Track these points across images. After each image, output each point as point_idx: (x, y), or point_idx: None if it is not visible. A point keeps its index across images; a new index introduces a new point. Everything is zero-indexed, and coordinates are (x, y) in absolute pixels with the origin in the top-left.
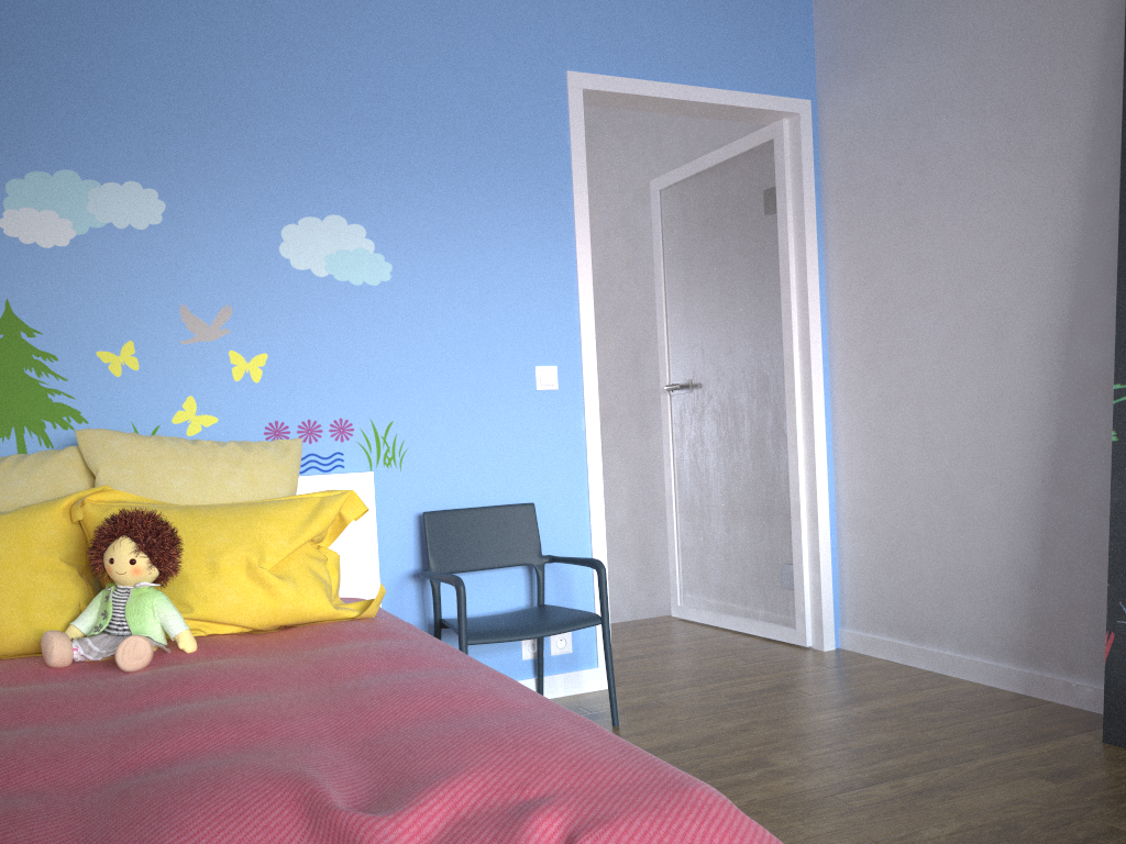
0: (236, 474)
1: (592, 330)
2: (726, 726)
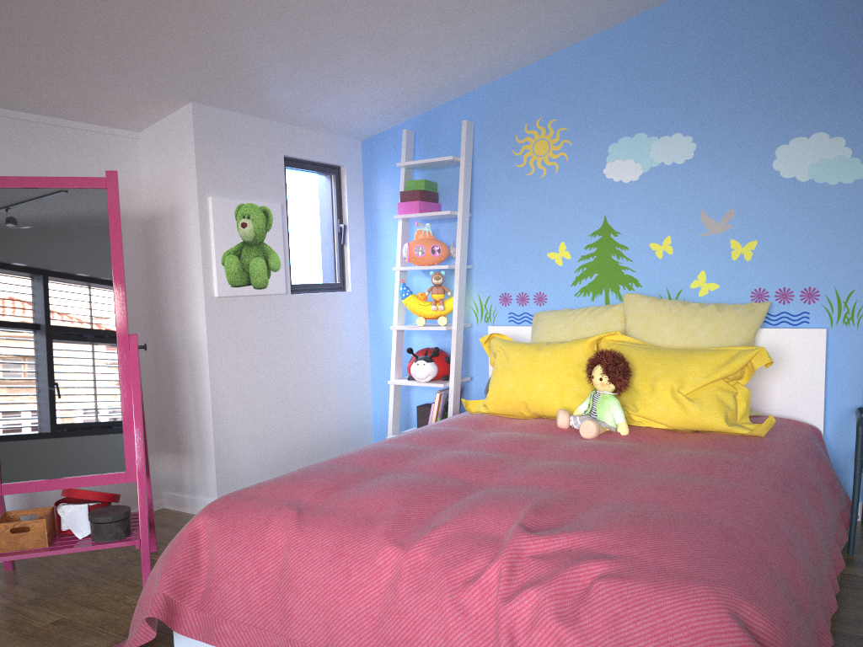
0: (705, 327)
1: None
2: None
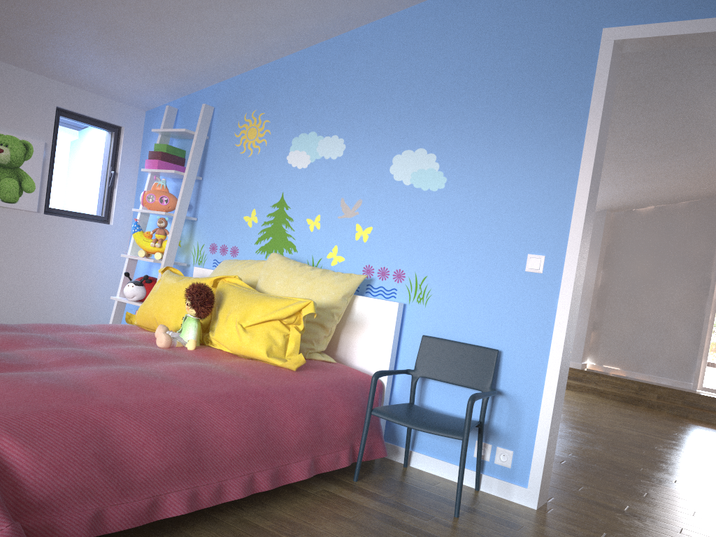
0: (305, 284)
1: (579, 231)
2: None
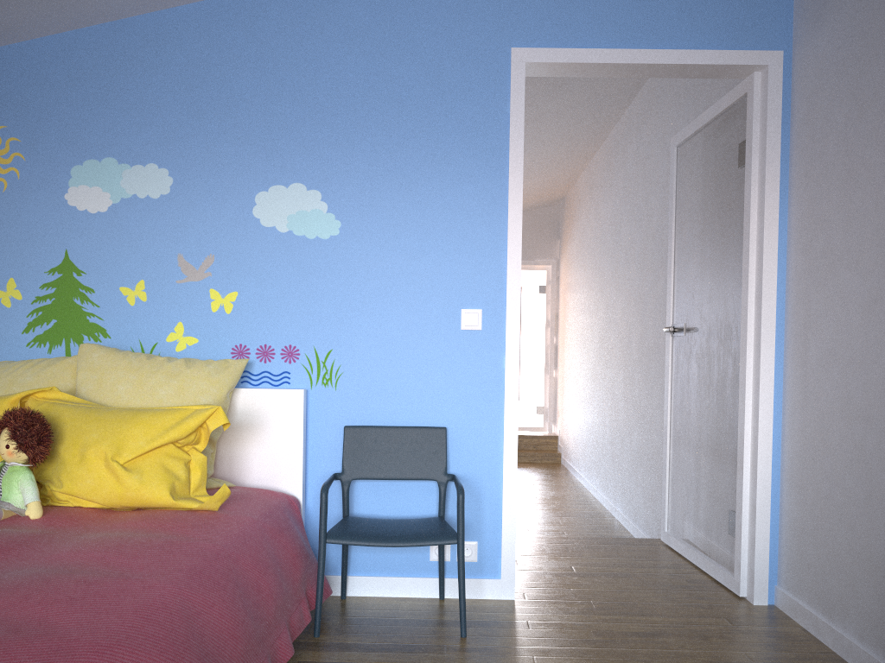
0: (169, 384)
1: (518, 278)
2: (549, 662)
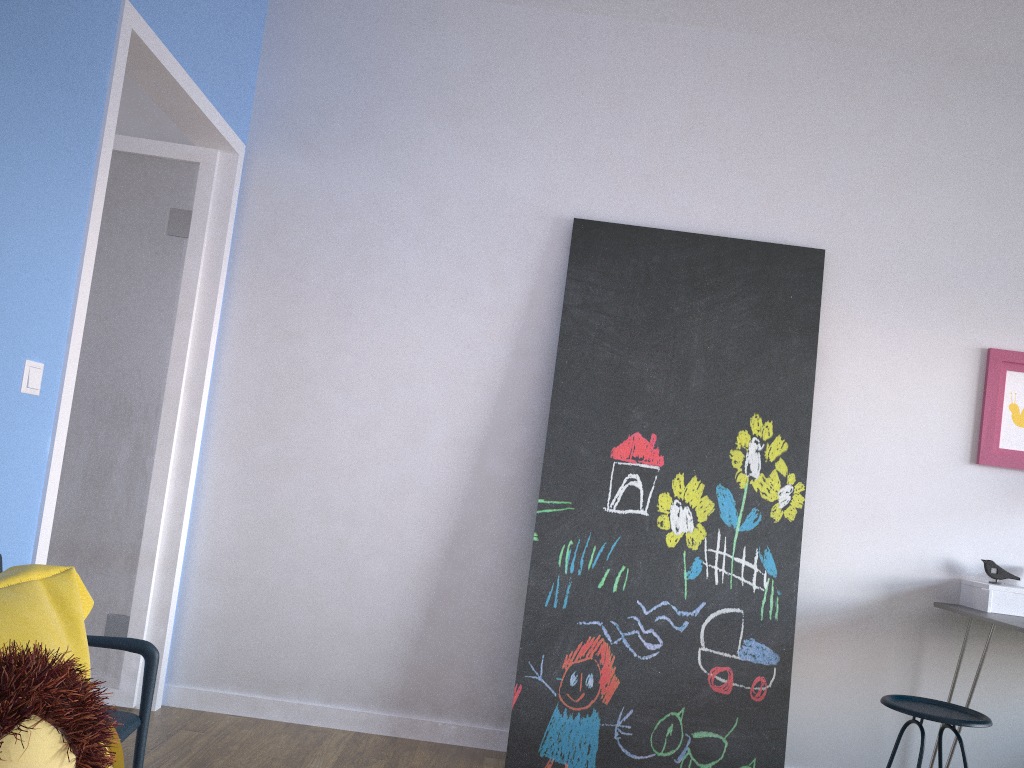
0: None
1: (82, 326)
2: None
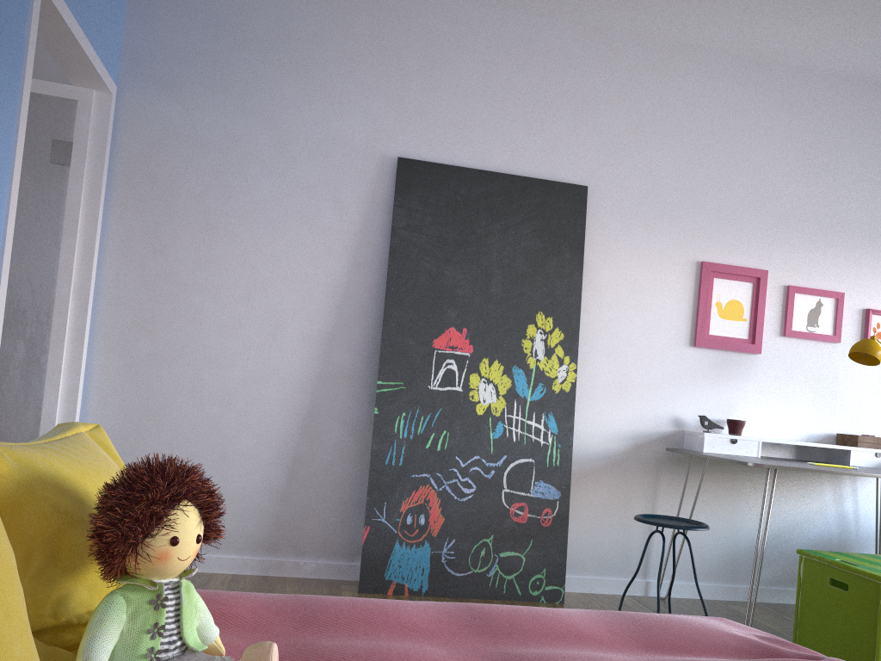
0: None
1: (11, 241)
2: None
